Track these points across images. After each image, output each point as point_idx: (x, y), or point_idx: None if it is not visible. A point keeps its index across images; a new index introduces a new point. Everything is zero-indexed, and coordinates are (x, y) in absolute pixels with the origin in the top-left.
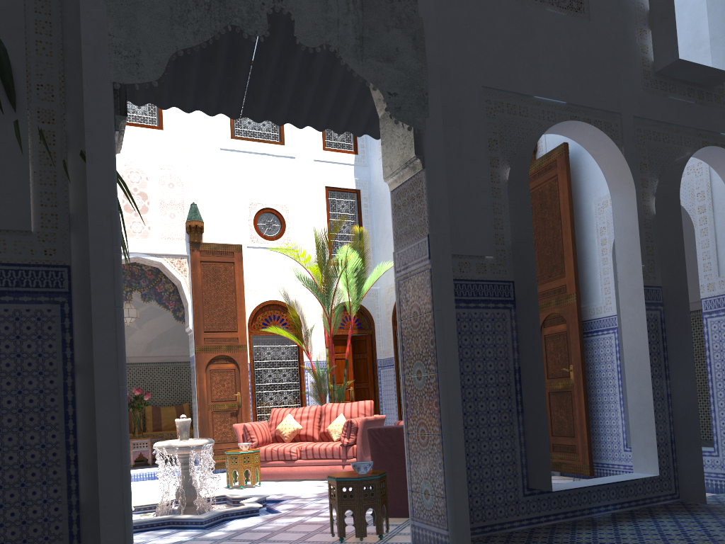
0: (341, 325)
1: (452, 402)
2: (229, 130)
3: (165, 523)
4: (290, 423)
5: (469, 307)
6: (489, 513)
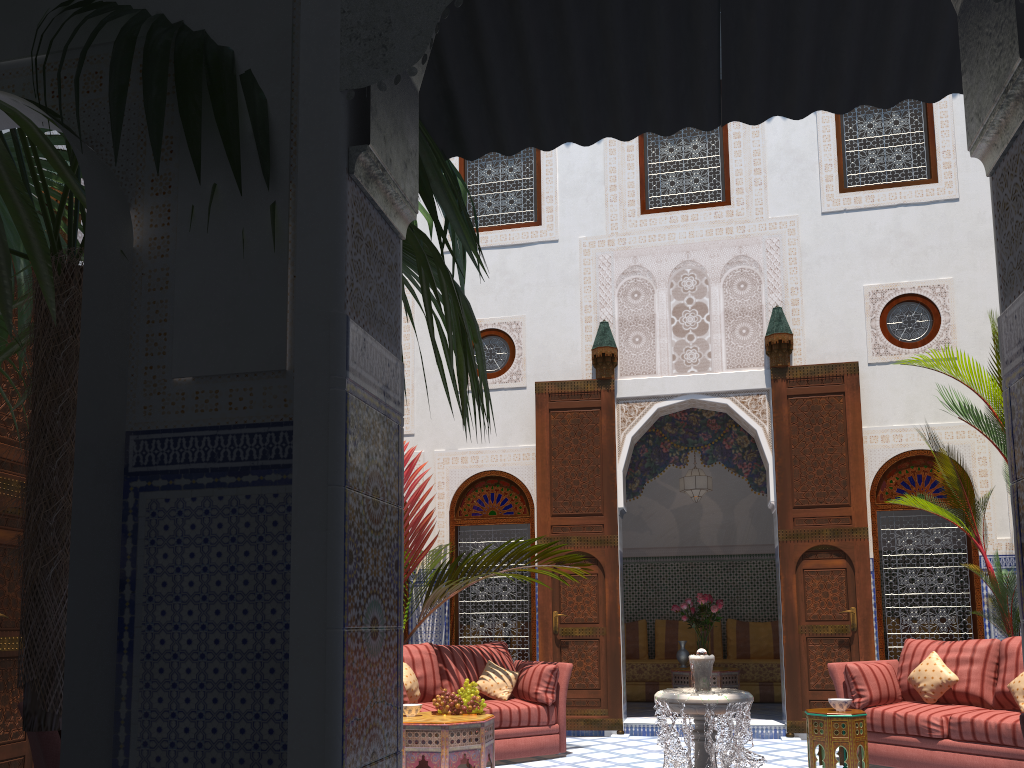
0: None
1: None
2: (836, 181)
3: None
4: (934, 668)
5: None
6: None
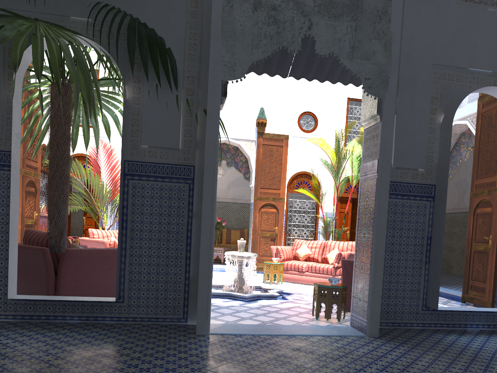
0: (346, 190)
1: (379, 252)
2: None
3: (226, 295)
4: (304, 249)
5: (403, 198)
6: (398, 316)
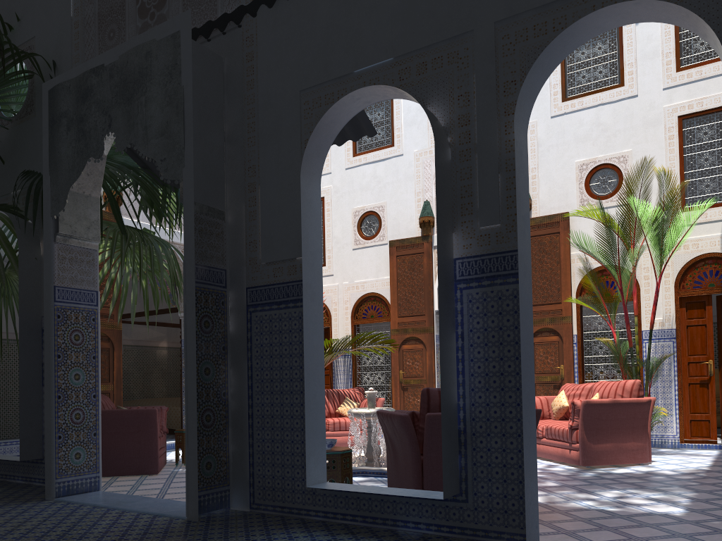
0: (698, 284)
1: (190, 395)
2: (560, 94)
3: None
4: (558, 400)
5: (280, 308)
6: (288, 496)
